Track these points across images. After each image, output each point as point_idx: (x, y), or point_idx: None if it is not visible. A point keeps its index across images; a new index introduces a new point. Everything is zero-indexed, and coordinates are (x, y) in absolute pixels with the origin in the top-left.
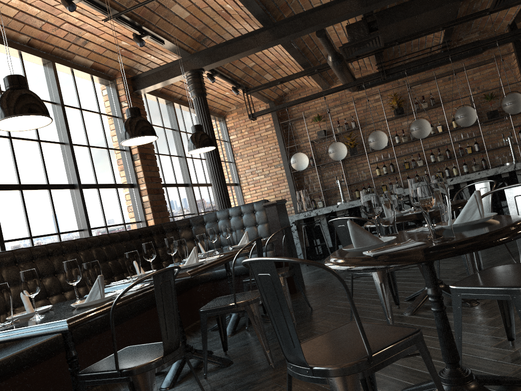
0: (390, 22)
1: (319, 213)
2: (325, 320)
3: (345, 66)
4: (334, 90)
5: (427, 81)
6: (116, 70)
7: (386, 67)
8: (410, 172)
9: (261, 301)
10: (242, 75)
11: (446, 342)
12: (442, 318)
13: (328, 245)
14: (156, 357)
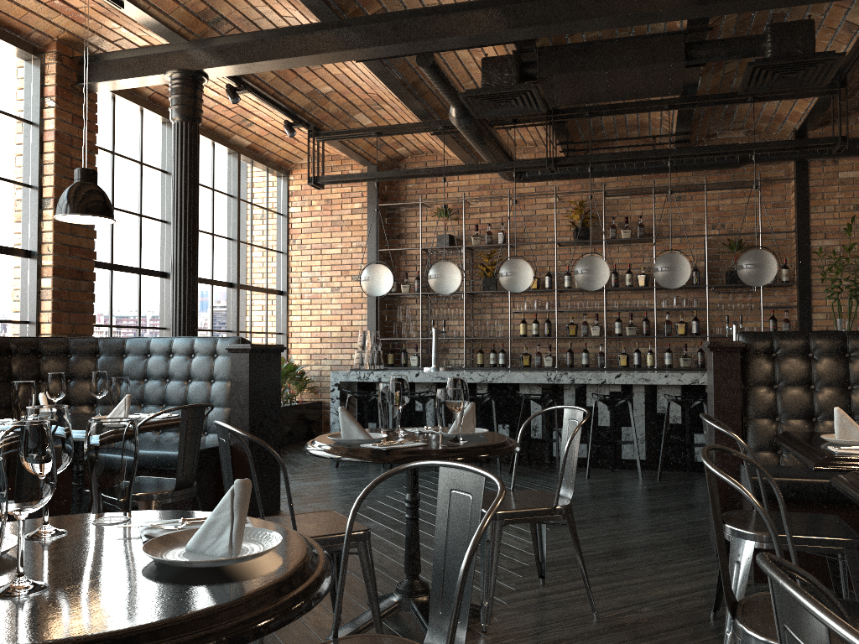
0: (559, 70)
1: (384, 378)
2: None
3: (484, 132)
4: (461, 169)
5: (641, 194)
6: (48, 36)
7: (578, 153)
8: (578, 343)
9: None
10: (308, 104)
11: None
12: None
13: None
14: None
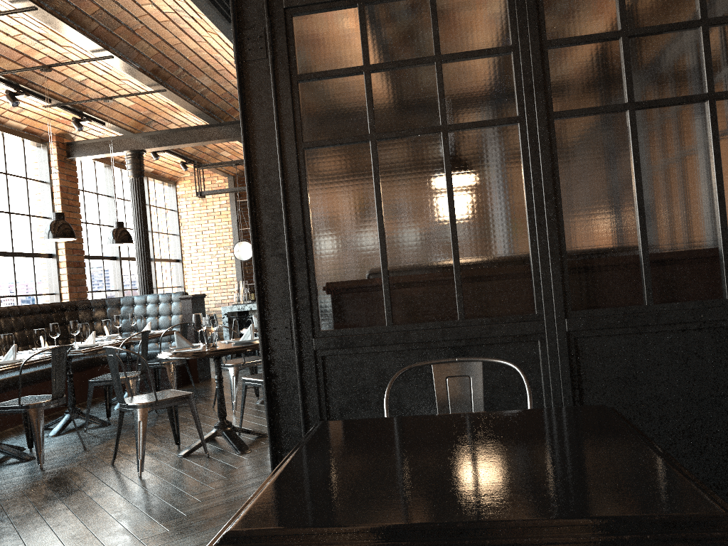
0: None
1: (254, 308)
2: (200, 403)
3: None
4: None
5: None
6: (51, 133)
7: None
8: None
9: (139, 378)
10: (194, 151)
11: (220, 406)
12: (219, 392)
13: None
14: (47, 400)
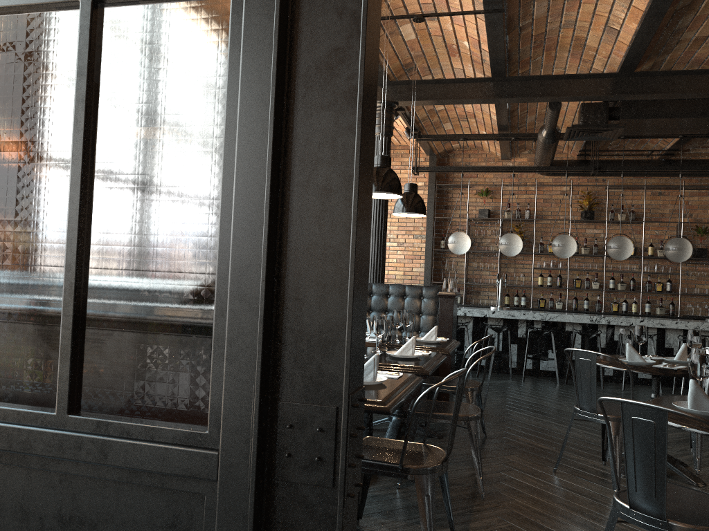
0: (636, 116)
1: (469, 313)
2: (513, 455)
3: (555, 146)
4: (528, 169)
5: (631, 188)
6: None
7: (587, 156)
8: (579, 293)
9: (481, 419)
10: (424, 117)
11: None
12: None
13: (466, 356)
14: (435, 461)
